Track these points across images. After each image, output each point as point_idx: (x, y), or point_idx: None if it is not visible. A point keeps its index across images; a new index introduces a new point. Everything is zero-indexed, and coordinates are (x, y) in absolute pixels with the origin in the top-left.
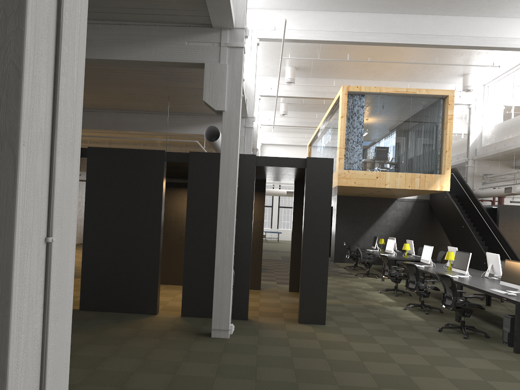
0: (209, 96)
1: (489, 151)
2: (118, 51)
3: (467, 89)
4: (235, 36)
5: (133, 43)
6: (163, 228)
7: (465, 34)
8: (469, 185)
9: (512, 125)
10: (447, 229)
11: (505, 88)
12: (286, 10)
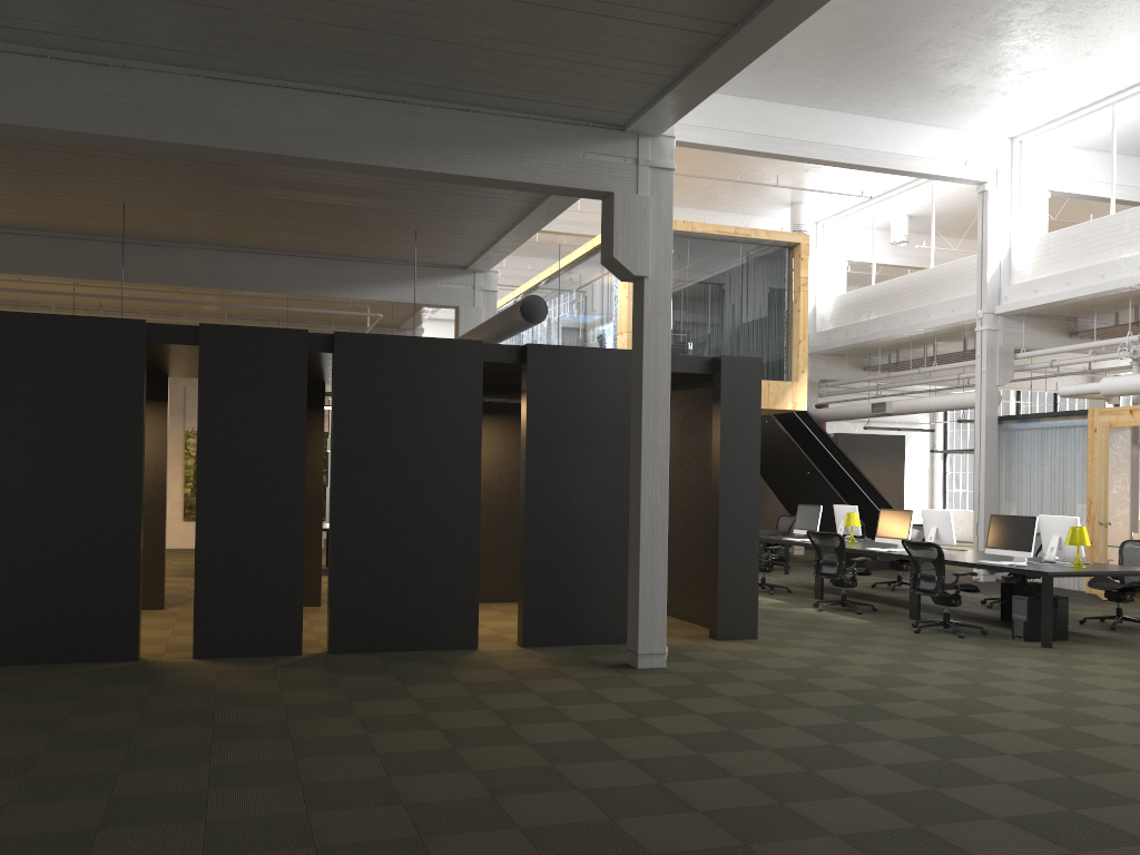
0: (623, 250)
1: (836, 339)
2: (462, 160)
3: (801, 229)
4: (660, 149)
5: (490, 148)
6: None
7: (842, 143)
8: None
9: (876, 296)
10: (772, 478)
11: (856, 232)
12: None
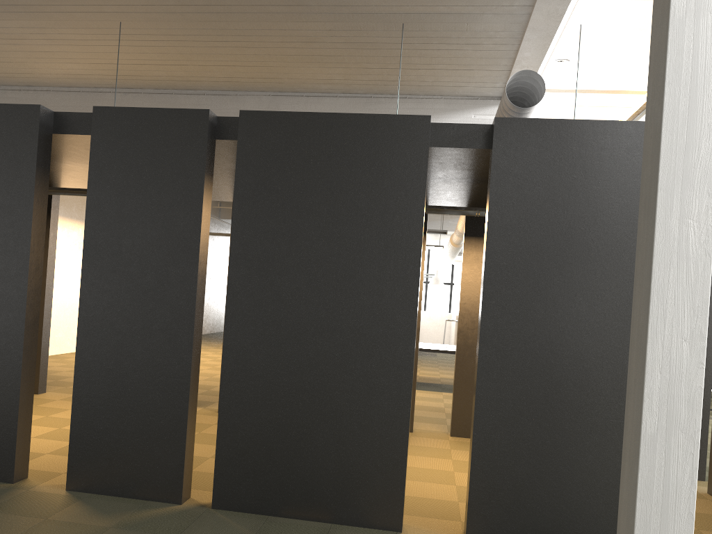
0: None
1: None
2: None
3: None
4: None
5: None
6: None
7: None
8: None
9: None
10: None
11: None
12: None
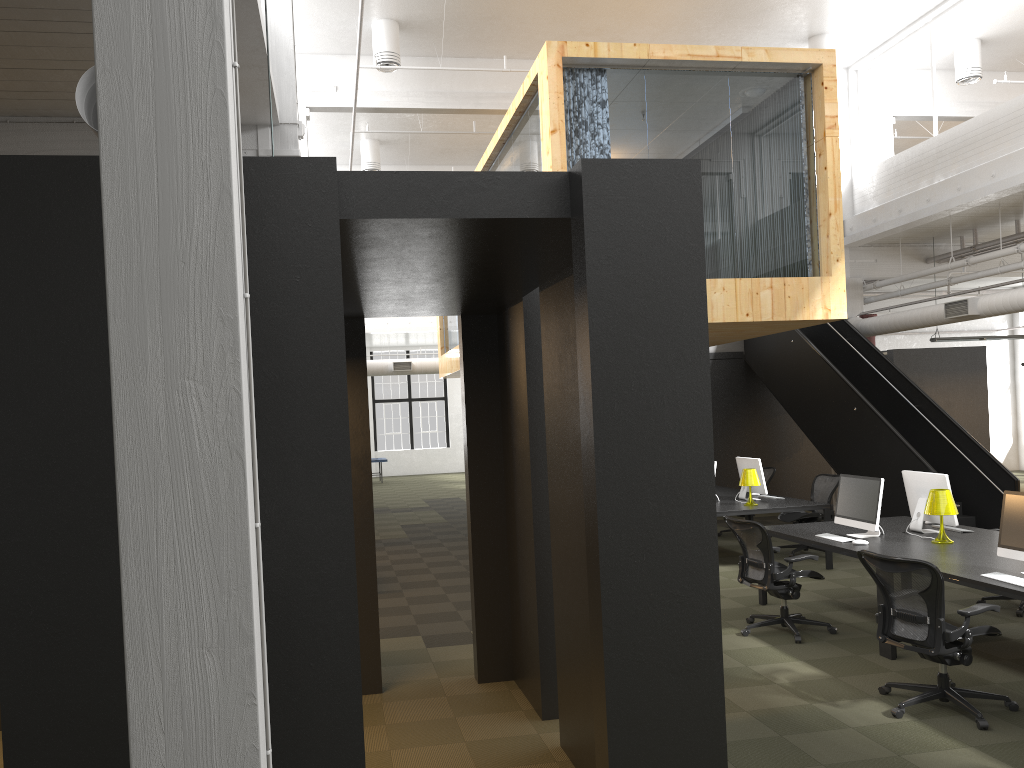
0: None
1: (884, 220)
2: None
3: None
4: None
5: None
6: None
7: None
8: None
9: (942, 150)
10: (804, 418)
11: (905, 68)
12: None
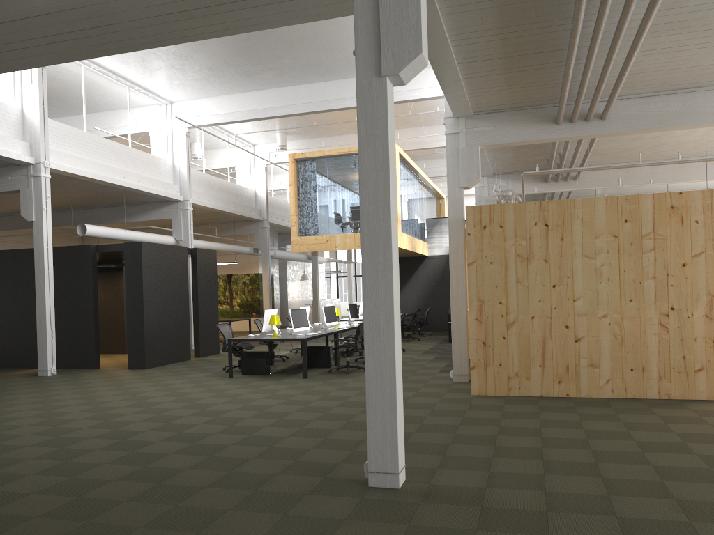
0: (24, 212)
1: None
2: None
3: None
4: (36, 168)
5: None
6: (104, 306)
7: None
8: None
9: None
10: None
11: None
12: (207, 98)
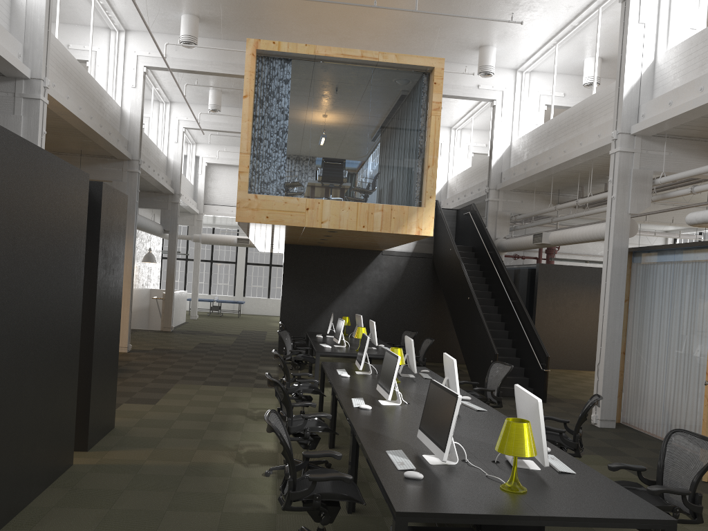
0: None
1: (518, 175)
2: None
3: (485, 70)
4: None
5: None
6: None
7: None
8: (490, 231)
9: (550, 131)
10: (450, 301)
11: (543, 73)
12: None
